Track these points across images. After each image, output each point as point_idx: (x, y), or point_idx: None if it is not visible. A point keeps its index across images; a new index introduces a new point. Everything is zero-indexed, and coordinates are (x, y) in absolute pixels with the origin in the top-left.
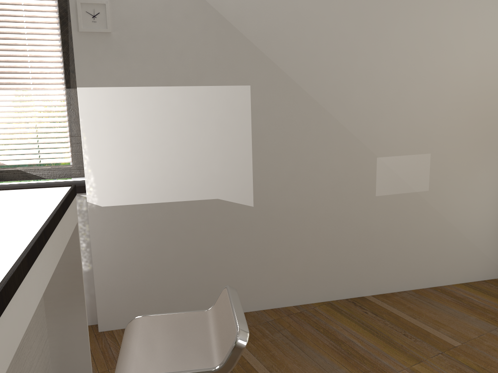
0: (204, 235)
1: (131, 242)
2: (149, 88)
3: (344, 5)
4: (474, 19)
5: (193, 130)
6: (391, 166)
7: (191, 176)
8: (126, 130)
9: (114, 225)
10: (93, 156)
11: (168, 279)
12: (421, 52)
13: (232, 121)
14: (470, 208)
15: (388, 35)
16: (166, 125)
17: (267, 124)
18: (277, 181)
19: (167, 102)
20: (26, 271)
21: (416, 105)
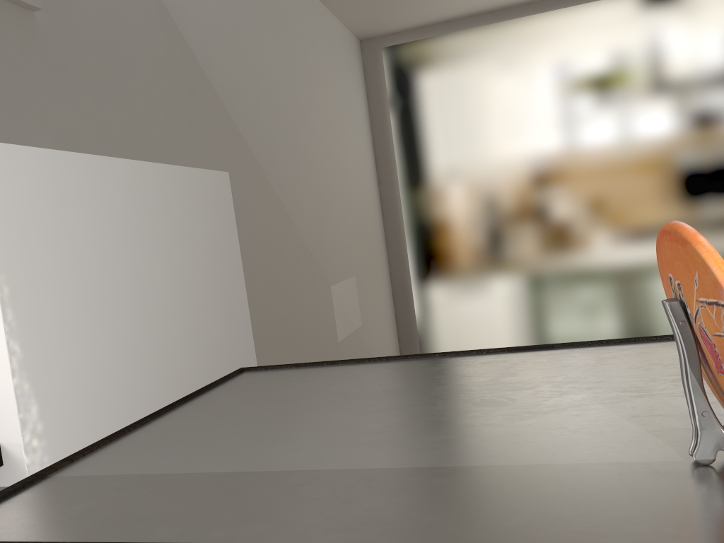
0: None
1: None
2: (112, 161)
3: (280, 67)
4: (347, 115)
5: (181, 257)
6: (340, 296)
7: (192, 354)
8: (86, 262)
9: None
10: (30, 342)
11: None
12: (330, 146)
13: (221, 237)
14: (382, 340)
15: (311, 120)
16: (146, 247)
17: (252, 240)
18: (274, 341)
19: (142, 194)
20: None
21: (339, 213)
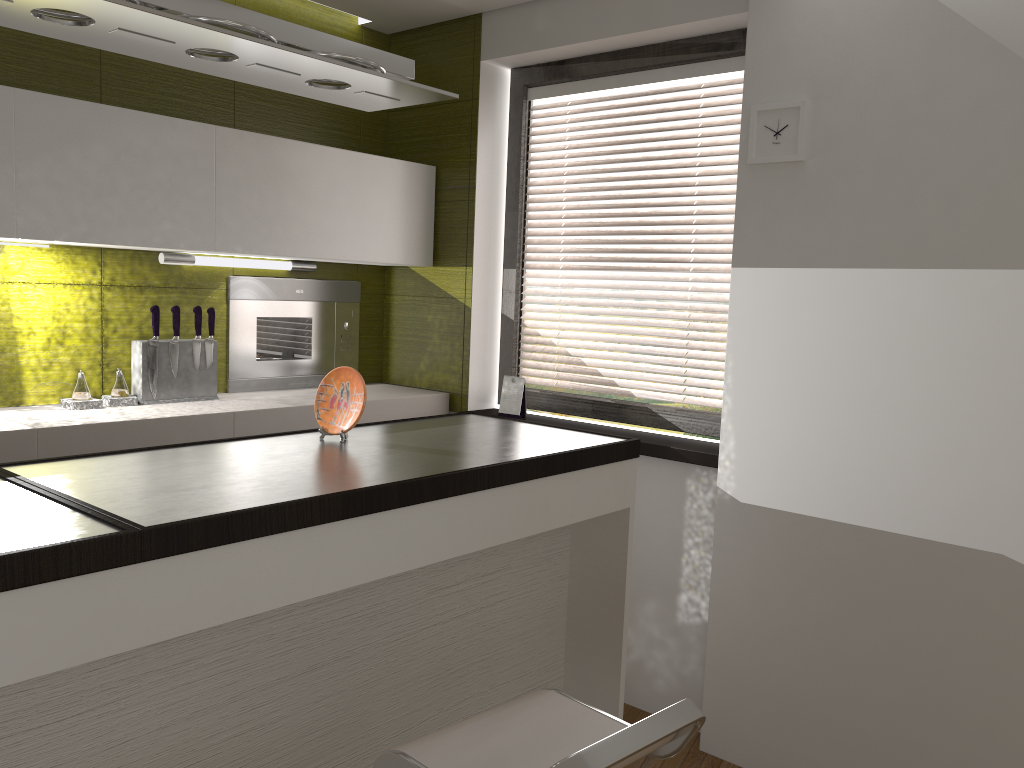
0: (953, 635)
1: (784, 592)
2: (866, 272)
3: None
4: None
5: (956, 374)
6: None
7: (937, 481)
8: (806, 357)
9: (756, 546)
10: (739, 400)
11: (850, 707)
12: None
13: None
14: None
15: None
16: (892, 355)
17: None
18: None
19: (902, 303)
20: (335, 517)
21: None
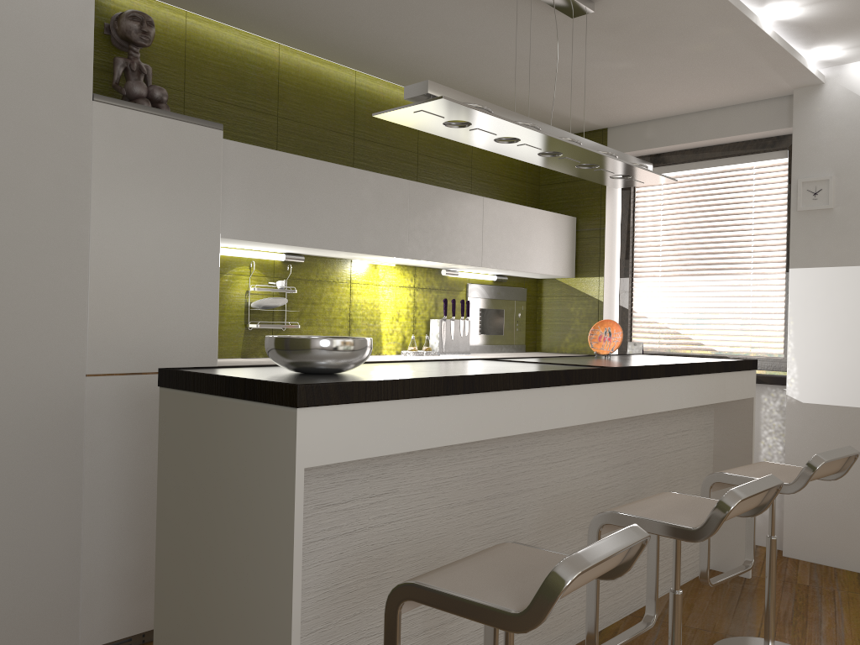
0: None
1: None
2: None
3: None
4: None
5: None
6: None
7: None
8: (840, 316)
9: (814, 427)
10: (798, 343)
11: None
12: None
13: None
14: None
15: None
16: None
17: None
18: None
19: None
20: (663, 375)
21: None
